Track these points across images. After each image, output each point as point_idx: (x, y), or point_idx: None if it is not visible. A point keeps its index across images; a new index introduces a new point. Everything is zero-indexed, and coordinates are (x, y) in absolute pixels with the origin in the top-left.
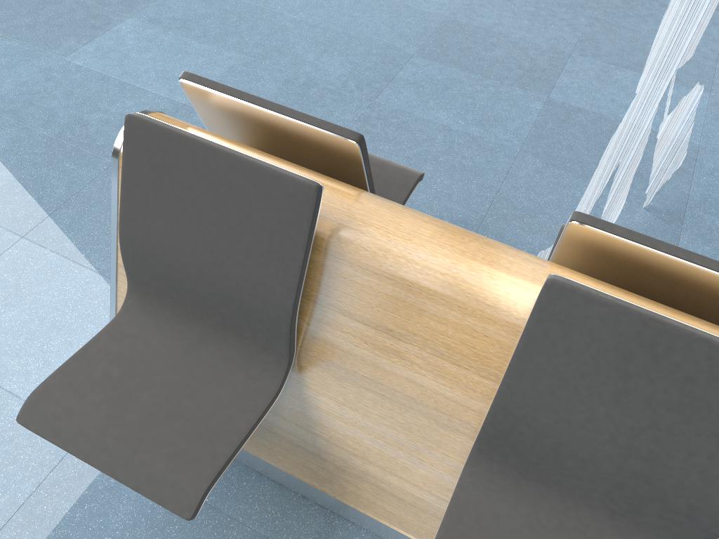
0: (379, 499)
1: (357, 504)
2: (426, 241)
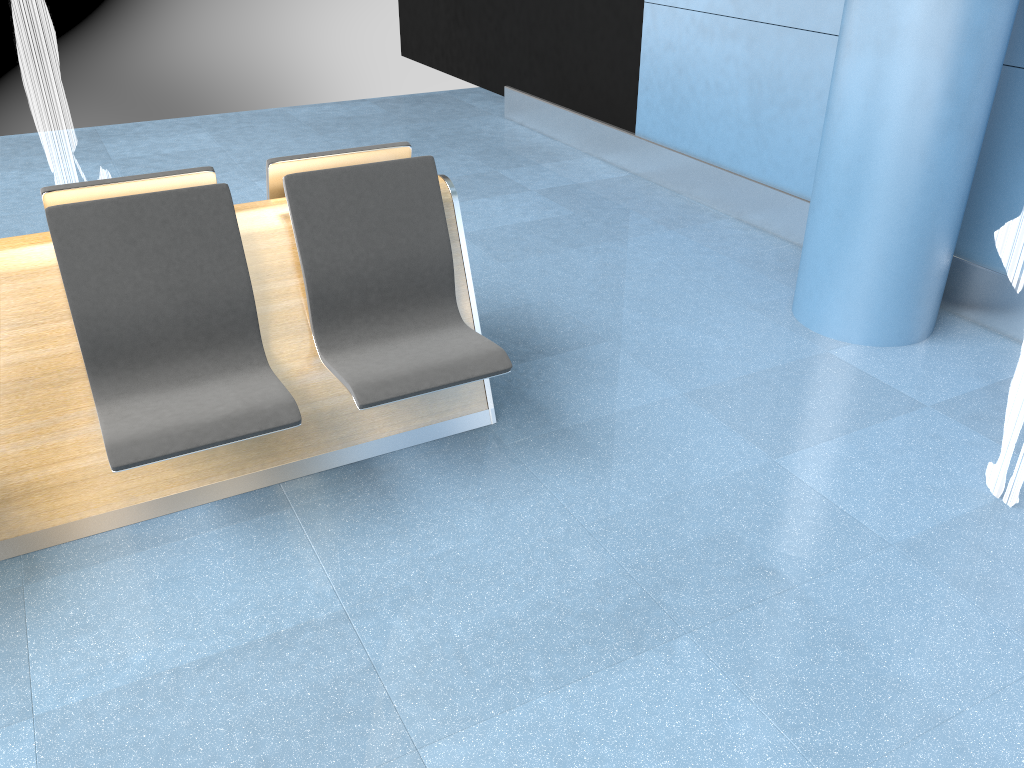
0: (56, 500)
1: (42, 524)
2: None
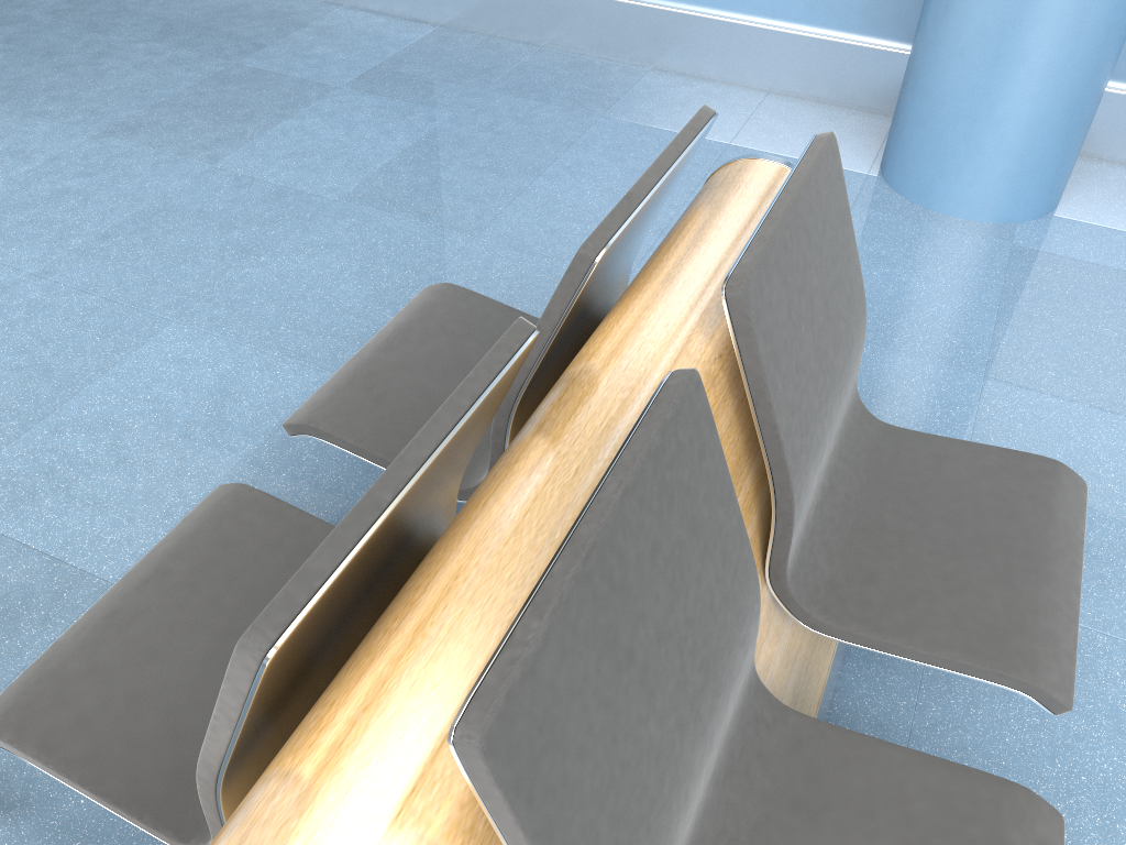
0: None
1: None
2: None
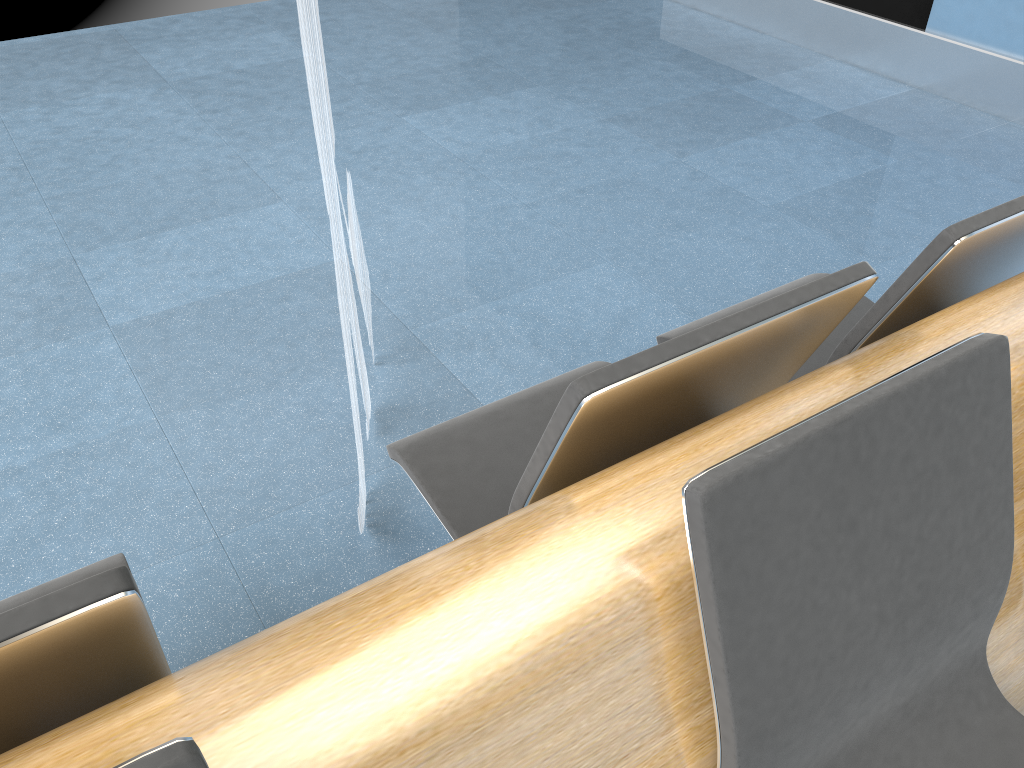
0: None
1: None
2: (432, 629)
